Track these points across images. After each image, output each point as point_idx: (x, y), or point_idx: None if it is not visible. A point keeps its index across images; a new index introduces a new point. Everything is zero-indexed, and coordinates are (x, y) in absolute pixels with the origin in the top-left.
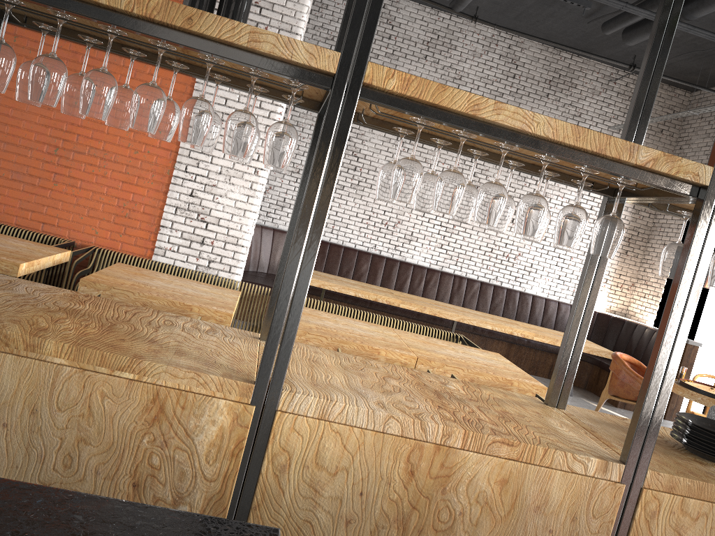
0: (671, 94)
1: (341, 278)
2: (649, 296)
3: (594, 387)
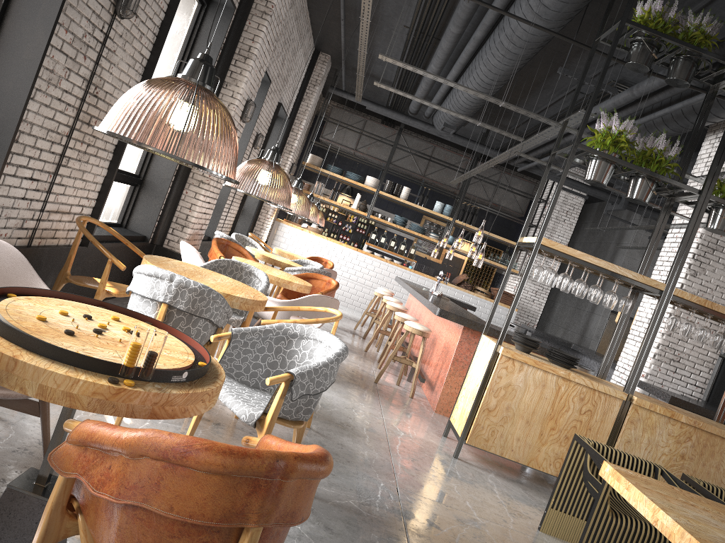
0: None
1: None
2: None
3: None
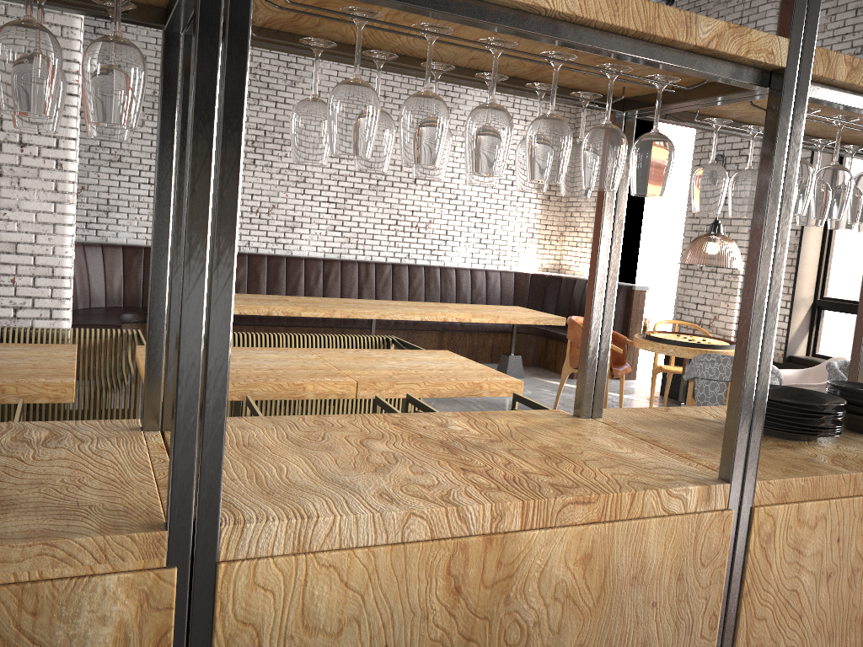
0: None
1: None
2: (582, 244)
3: (543, 361)
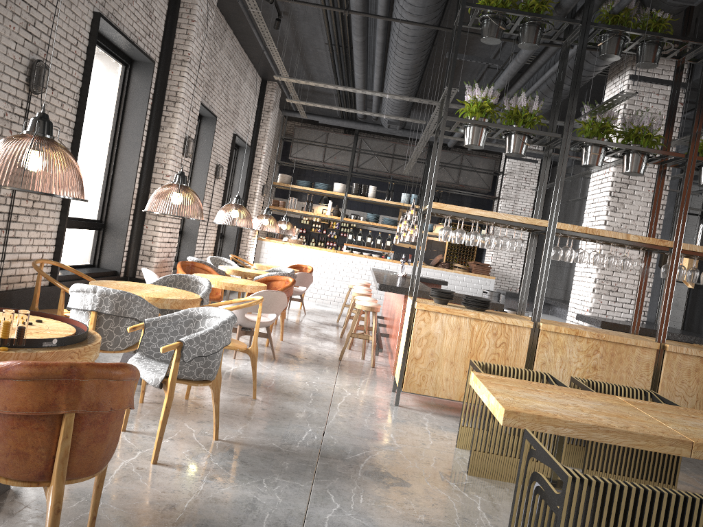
0: None
1: None
2: None
3: None
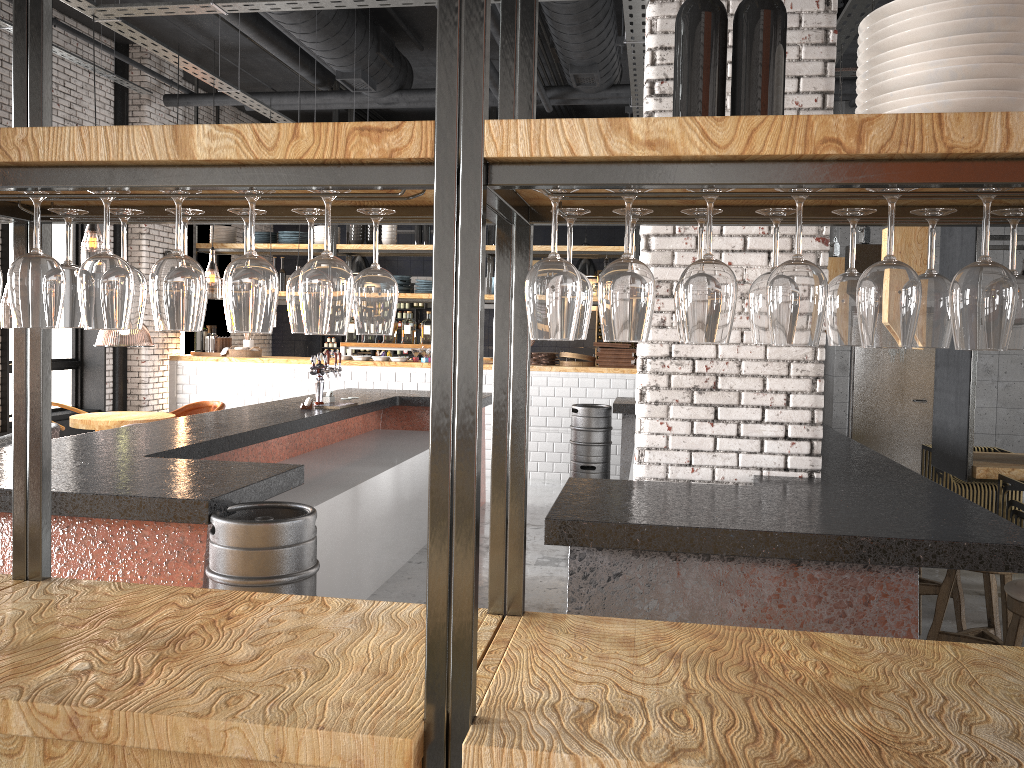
0: None
1: None
2: None
3: None
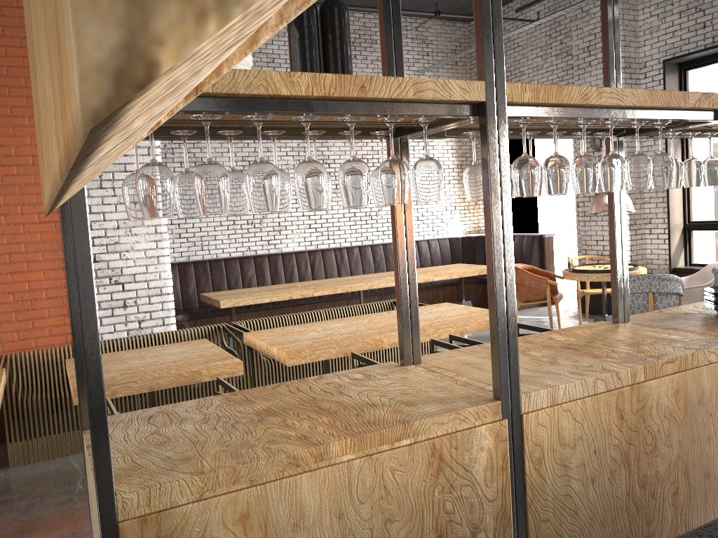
0: (453, 28)
1: (241, 290)
2: None
3: (484, 302)
